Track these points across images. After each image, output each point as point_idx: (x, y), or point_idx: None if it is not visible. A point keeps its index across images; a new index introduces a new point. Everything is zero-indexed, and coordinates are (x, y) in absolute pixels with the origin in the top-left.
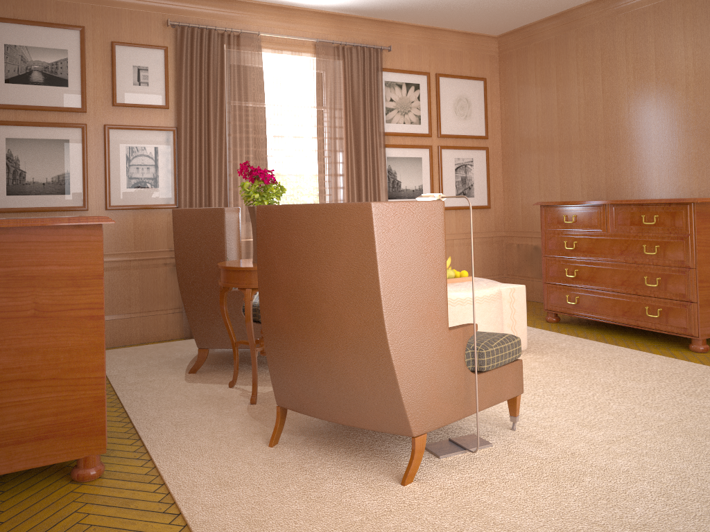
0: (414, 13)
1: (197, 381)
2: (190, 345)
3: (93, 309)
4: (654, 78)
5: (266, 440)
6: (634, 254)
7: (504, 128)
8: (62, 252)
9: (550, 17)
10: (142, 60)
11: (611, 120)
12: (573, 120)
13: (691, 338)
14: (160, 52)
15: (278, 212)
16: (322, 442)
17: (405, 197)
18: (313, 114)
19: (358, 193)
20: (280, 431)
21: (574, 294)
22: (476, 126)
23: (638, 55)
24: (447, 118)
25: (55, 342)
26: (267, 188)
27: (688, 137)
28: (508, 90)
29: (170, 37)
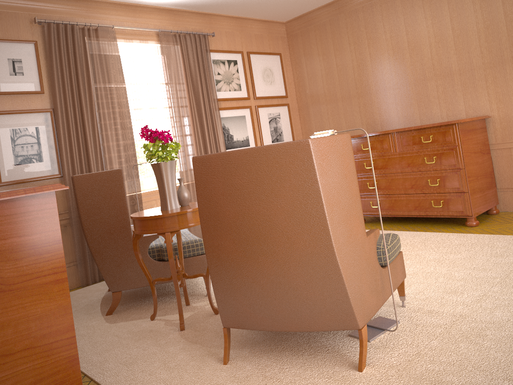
0: (230, 6)
1: (118, 321)
2: (90, 291)
3: (57, 274)
4: (406, 42)
5: (217, 360)
6: (418, 165)
7: (297, 89)
8: (21, 223)
9: (325, 5)
10: (15, 53)
11: (378, 74)
12: (350, 78)
13: (467, 217)
14: (31, 45)
15: (217, 159)
16: (265, 350)
17: (238, 146)
18: (162, 89)
19: (204, 147)
20: (229, 349)
21: (376, 200)
22: (279, 89)
23: (393, 27)
24: (259, 84)
25: (25, 312)
26: (164, 146)
27: (435, 80)
28: (297, 61)
29: (38, 32)
